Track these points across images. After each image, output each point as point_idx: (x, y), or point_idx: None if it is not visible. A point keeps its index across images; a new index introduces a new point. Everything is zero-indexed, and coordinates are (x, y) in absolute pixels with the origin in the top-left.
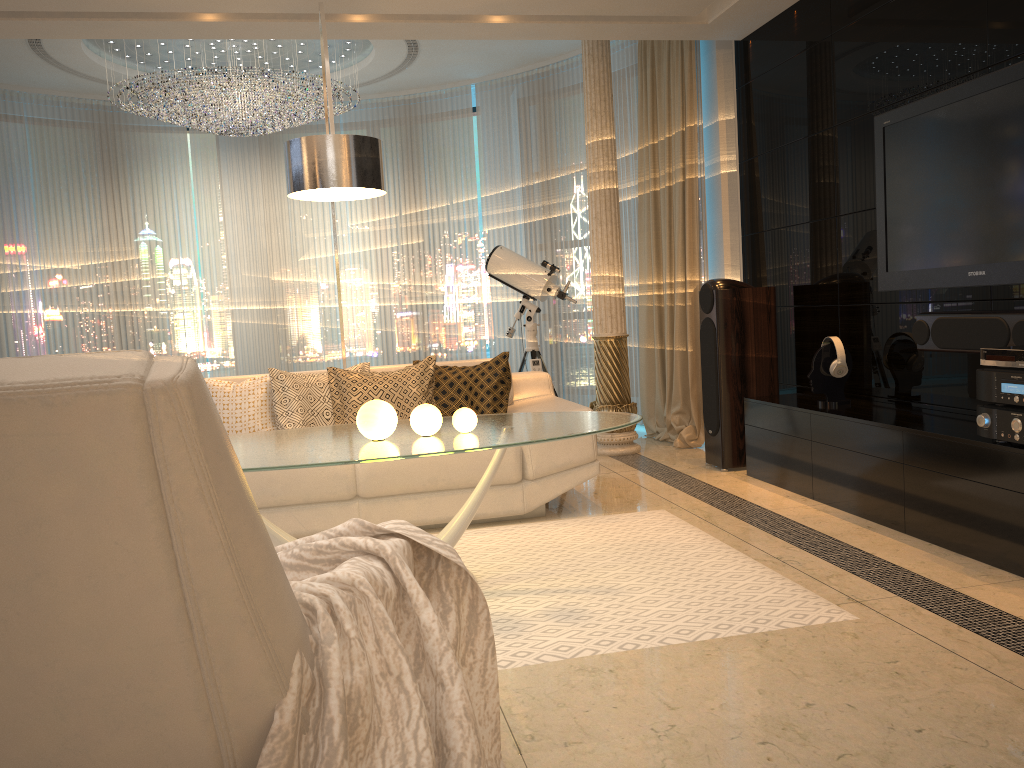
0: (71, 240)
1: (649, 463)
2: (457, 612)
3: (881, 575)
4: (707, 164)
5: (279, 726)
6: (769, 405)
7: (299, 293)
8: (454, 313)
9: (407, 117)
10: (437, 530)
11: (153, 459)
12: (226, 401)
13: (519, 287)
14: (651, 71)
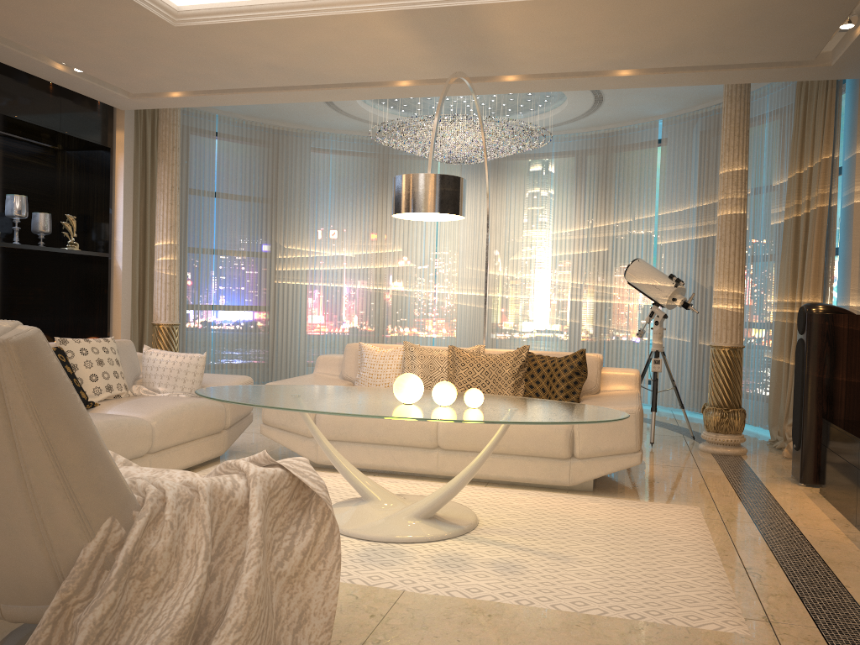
0: (350, 236)
1: (739, 466)
2: (316, 530)
3: (826, 606)
4: (846, 193)
5: (81, 558)
6: (836, 428)
7: (506, 285)
8: (626, 312)
9: (605, 147)
10: (498, 485)
11: (0, 382)
12: (373, 362)
13: (649, 295)
14: (803, 107)
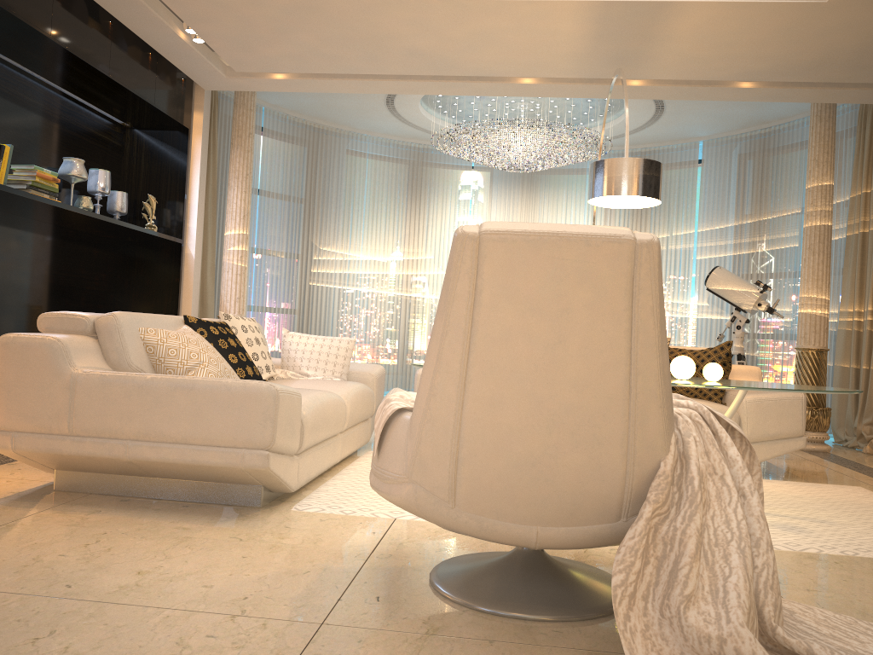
0: (383, 241)
1: (841, 459)
2: None
3: None
4: None
5: (663, 471)
6: None
7: None
8: None
9: None
10: None
11: (632, 285)
12: None
13: (732, 300)
14: (870, 132)
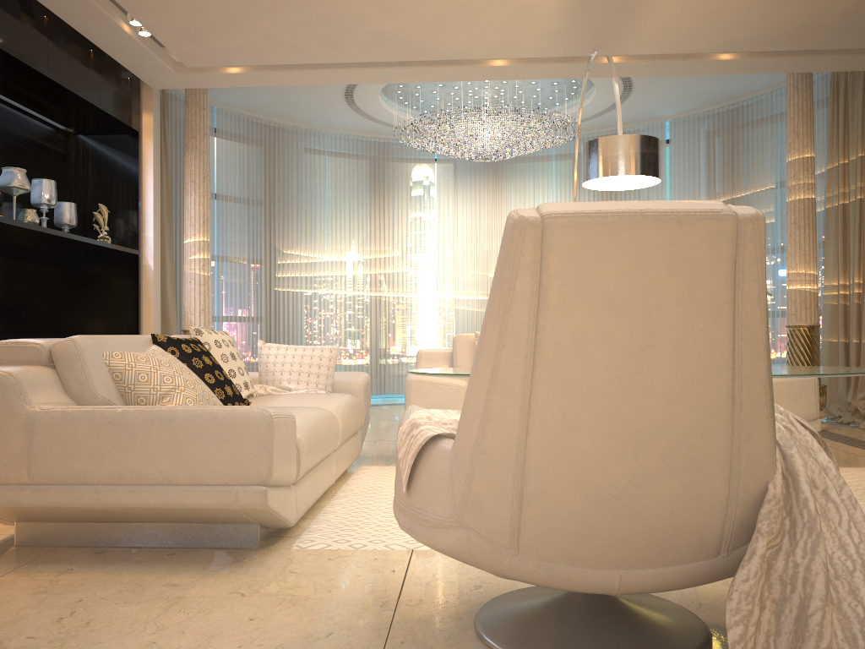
0: (348, 240)
1: (843, 437)
2: None
3: None
4: None
5: (773, 494)
6: None
7: None
8: None
9: None
10: None
11: (734, 271)
12: None
13: None
14: (844, 101)
